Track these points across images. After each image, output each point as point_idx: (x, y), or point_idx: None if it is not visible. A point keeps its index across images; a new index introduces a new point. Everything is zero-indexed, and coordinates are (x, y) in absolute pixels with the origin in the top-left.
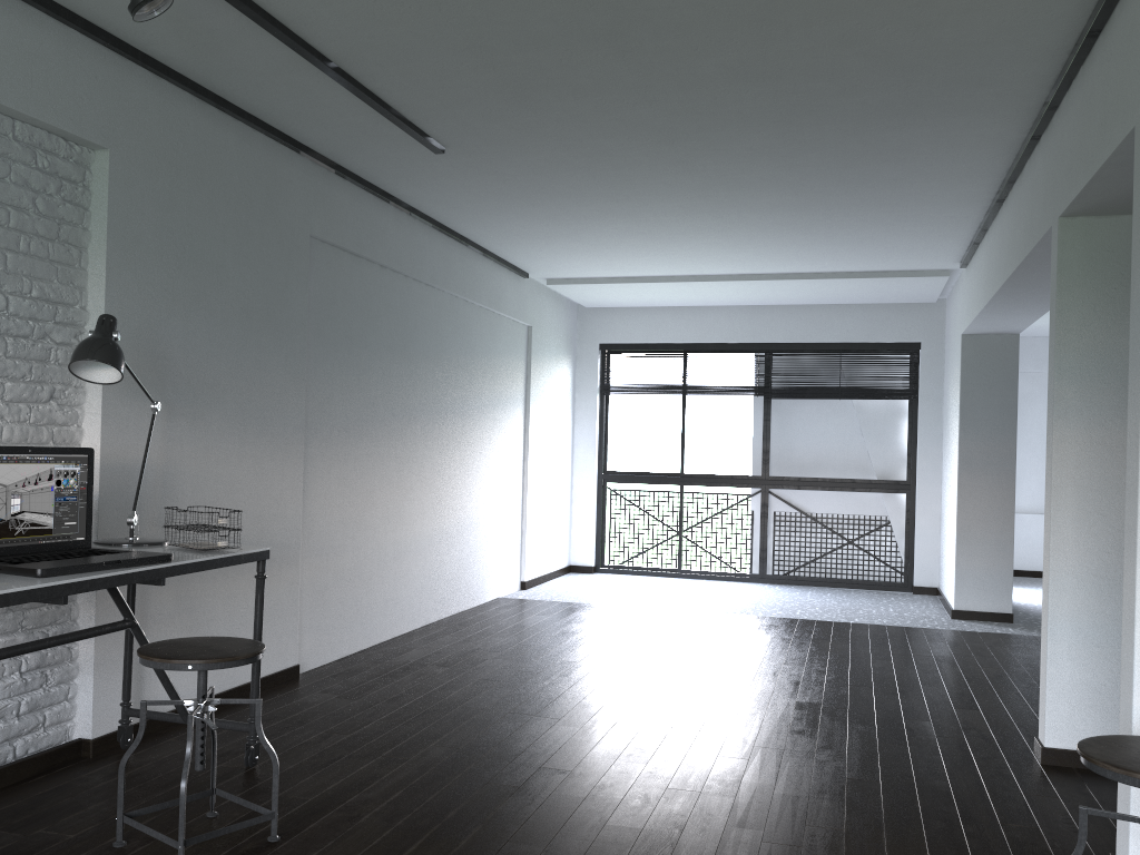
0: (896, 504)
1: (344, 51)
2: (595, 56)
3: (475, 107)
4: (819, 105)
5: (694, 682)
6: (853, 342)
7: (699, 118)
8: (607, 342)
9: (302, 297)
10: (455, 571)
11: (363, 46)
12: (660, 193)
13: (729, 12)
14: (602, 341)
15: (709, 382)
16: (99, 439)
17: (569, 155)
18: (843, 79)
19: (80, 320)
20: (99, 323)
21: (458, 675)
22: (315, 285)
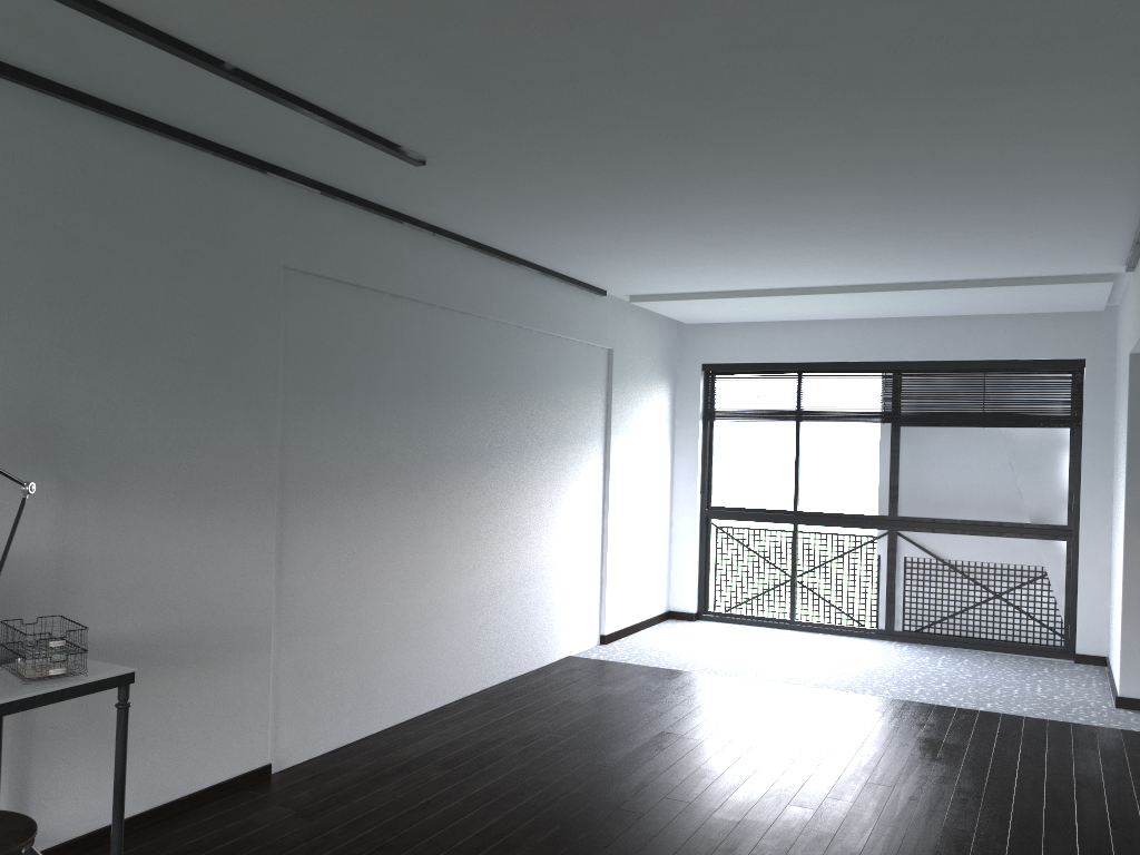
0: (1055, 553)
1: (229, 47)
2: (534, 30)
3: (429, 107)
4: (866, 76)
5: (737, 812)
6: (999, 359)
7: (713, 104)
8: (710, 362)
9: (271, 340)
10: (506, 633)
11: (245, 38)
12: (710, 198)
13: None
14: (705, 361)
15: (827, 407)
16: None
17: (575, 159)
18: (886, 37)
19: None
20: None
21: (454, 783)
22: (295, 324)
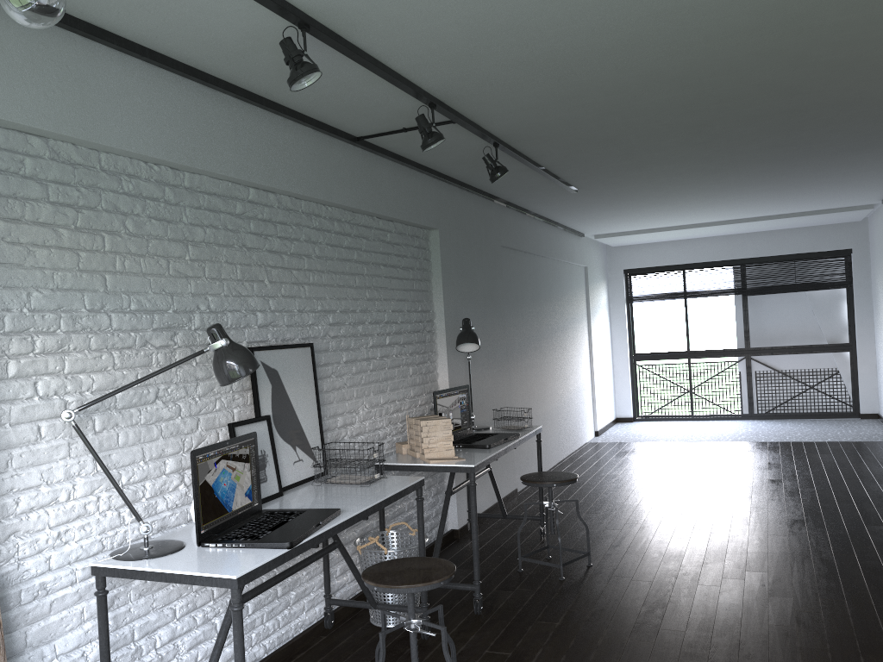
0: (843, 359)
1: (553, 163)
2: (689, 150)
3: (608, 173)
4: (810, 151)
5: (747, 483)
6: (803, 252)
7: (736, 163)
8: (628, 268)
9: (501, 282)
10: (567, 428)
11: (565, 160)
12: (695, 192)
13: (773, 129)
14: (625, 267)
15: (702, 288)
16: (447, 377)
17: (649, 184)
18: (827, 142)
19: (433, 317)
20: (464, 323)
21: (605, 488)
22: (502, 273)
